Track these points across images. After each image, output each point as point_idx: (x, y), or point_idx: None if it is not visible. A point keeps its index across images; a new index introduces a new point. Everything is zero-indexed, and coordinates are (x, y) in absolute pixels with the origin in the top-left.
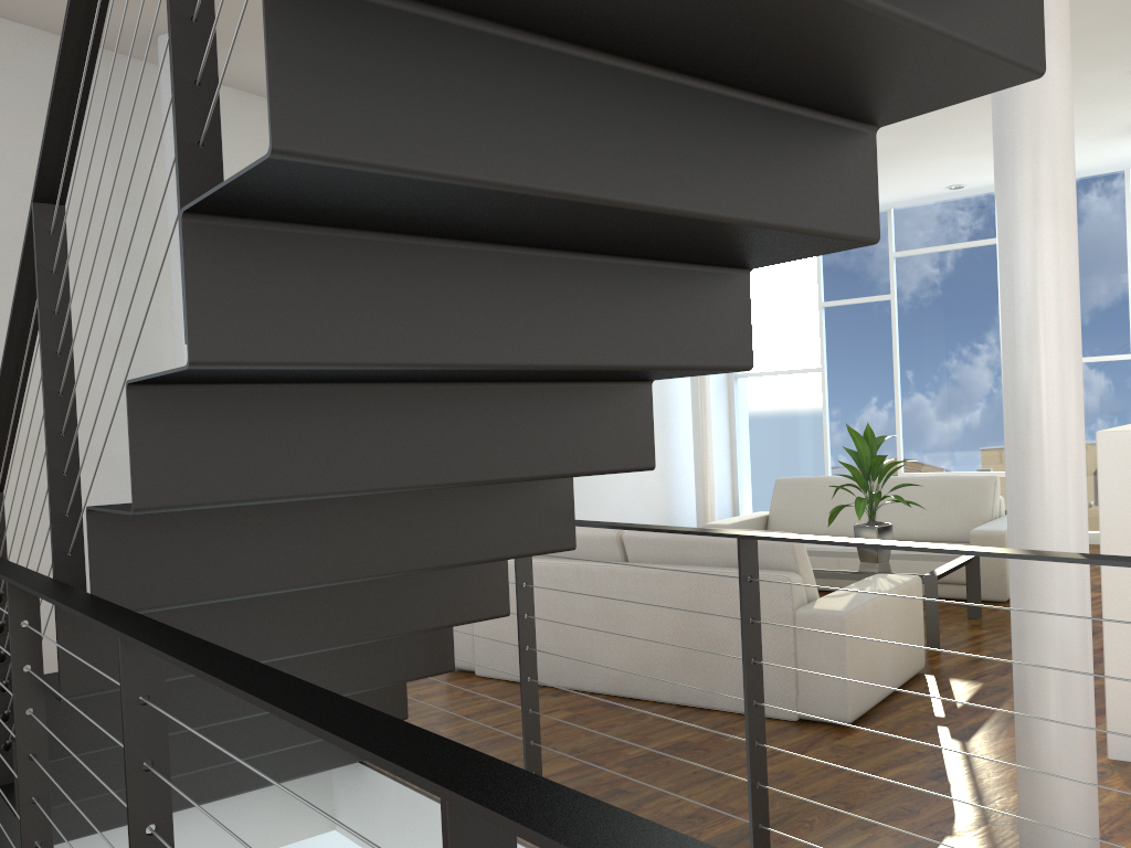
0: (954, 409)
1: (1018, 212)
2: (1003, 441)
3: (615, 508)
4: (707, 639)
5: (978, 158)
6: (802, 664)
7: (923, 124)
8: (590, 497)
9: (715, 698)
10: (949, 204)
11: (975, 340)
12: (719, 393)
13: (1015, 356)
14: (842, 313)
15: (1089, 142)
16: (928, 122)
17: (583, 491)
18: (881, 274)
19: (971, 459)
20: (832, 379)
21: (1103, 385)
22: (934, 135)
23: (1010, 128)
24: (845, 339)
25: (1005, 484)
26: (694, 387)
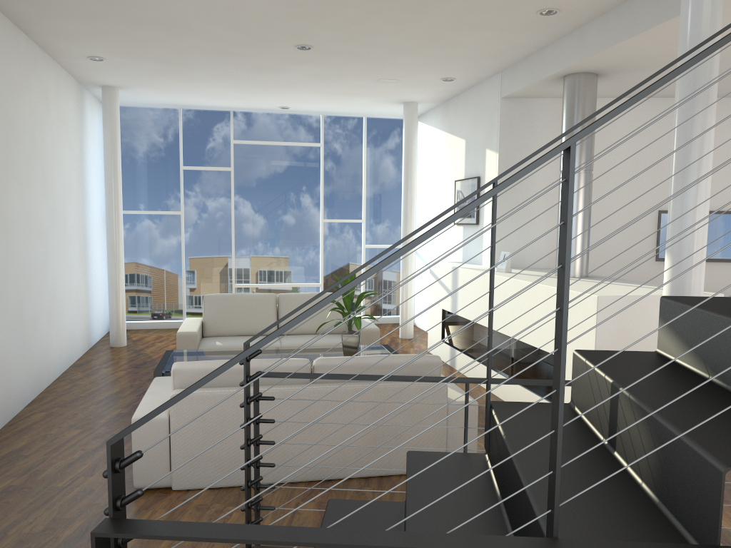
0: (268, 244)
1: (697, 201)
2: (296, 265)
3: (68, 320)
4: (388, 430)
5: (319, 97)
6: (450, 436)
7: (328, 75)
8: (58, 313)
9: (391, 467)
10: (269, 116)
11: (282, 203)
12: (104, 225)
13: (687, 273)
14: (196, 175)
15: (374, 102)
16: (331, 74)
17: (56, 309)
18: (225, 153)
19: (277, 276)
20: (188, 220)
21: (349, 236)
22: (322, 81)
23: (696, 157)
24: (198, 193)
25: (296, 291)
26: (111, 222)
